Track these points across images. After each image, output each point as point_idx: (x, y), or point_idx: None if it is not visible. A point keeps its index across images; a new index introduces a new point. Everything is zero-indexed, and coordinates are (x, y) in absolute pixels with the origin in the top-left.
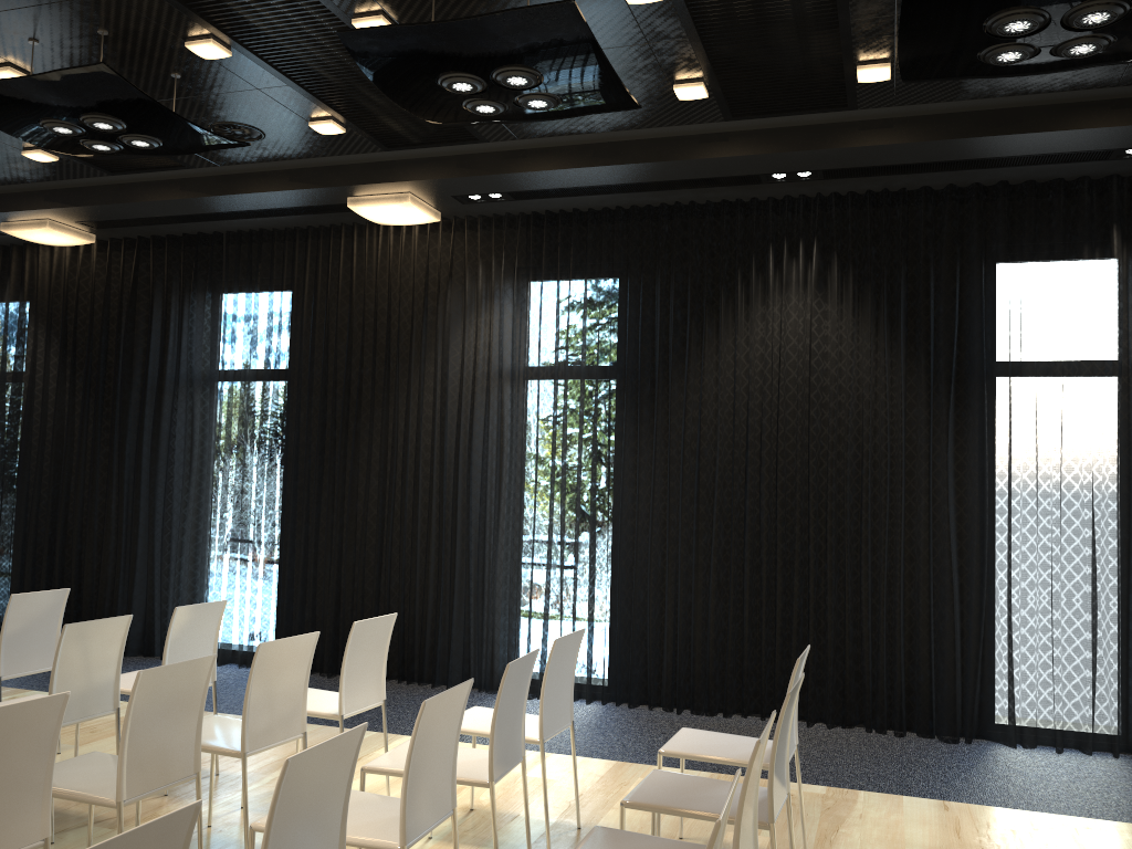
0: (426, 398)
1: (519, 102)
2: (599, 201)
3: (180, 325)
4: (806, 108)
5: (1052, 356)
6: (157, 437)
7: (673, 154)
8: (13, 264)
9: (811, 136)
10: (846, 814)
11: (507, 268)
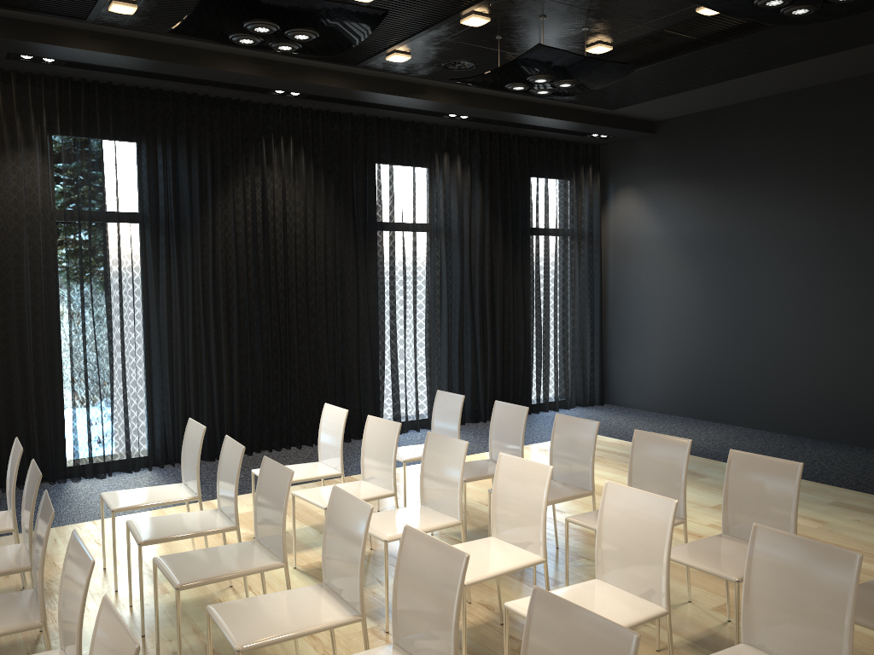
0: None
1: (275, 44)
2: (132, 80)
3: None
4: (333, 60)
5: (411, 221)
6: None
7: (236, 67)
8: None
9: (324, 76)
10: (408, 479)
11: (47, 123)
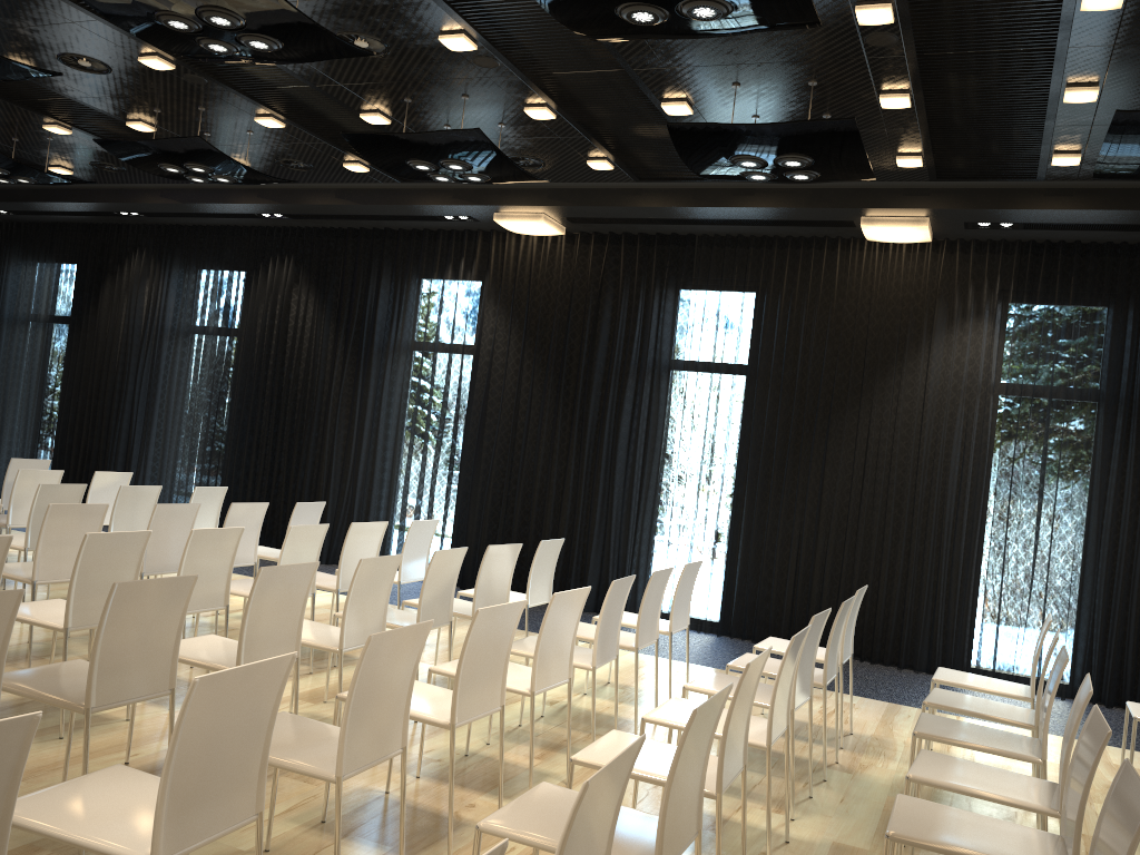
0: (902, 405)
1: None
2: (1104, 236)
3: (650, 317)
4: None
5: None
6: (621, 417)
7: None
8: (479, 248)
9: None
10: None
11: (1000, 290)
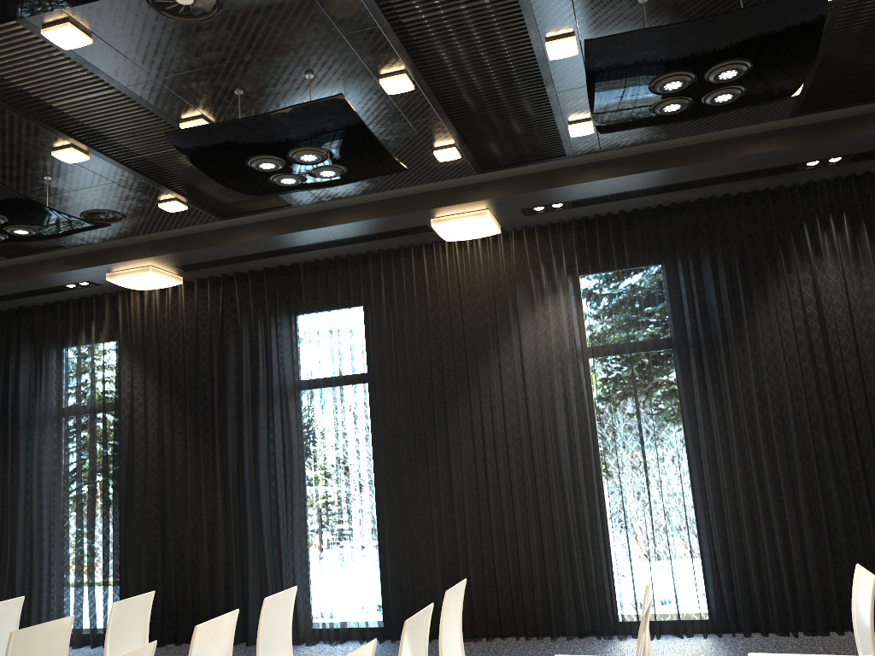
0: (506, 383)
1: (707, 97)
2: (643, 202)
3: (270, 345)
4: (863, 100)
5: None
6: (257, 443)
7: (737, 151)
8: (107, 310)
9: (860, 124)
10: None
11: (567, 265)
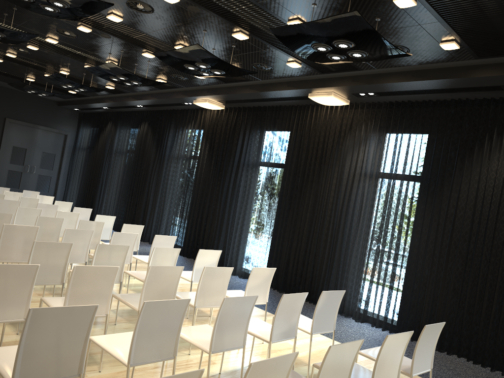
0: (333, 181)
1: (348, 54)
2: (421, 97)
3: (247, 142)
4: None
5: None
6: (234, 185)
7: (450, 75)
8: (198, 116)
9: None
10: None
11: (375, 126)
